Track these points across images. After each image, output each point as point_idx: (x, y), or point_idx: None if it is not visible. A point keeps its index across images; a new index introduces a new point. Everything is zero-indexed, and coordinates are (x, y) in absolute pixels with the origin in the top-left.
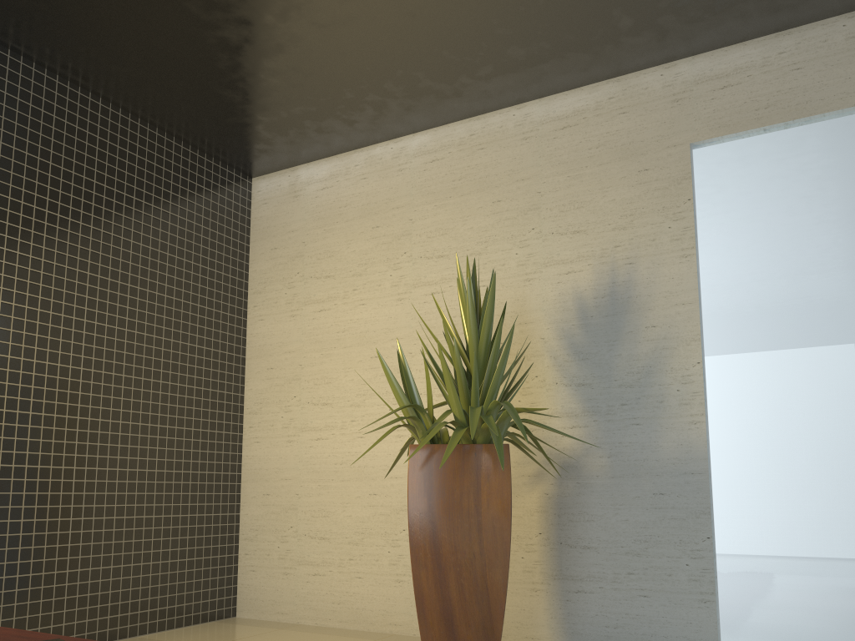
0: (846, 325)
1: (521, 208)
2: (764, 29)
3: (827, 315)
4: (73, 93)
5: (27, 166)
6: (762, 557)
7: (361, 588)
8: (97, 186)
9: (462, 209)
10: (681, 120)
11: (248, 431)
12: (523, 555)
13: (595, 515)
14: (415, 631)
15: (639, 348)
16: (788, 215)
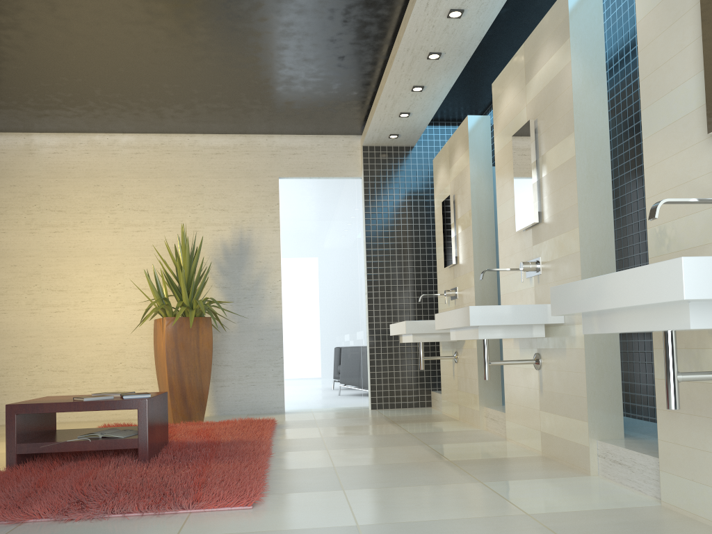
0: (337, 268)
1: (192, 192)
2: (312, 133)
3: (331, 263)
4: None
5: None
6: (303, 364)
7: None
8: None
9: (156, 186)
10: (275, 165)
11: None
12: None
13: (231, 350)
14: (129, 416)
15: (253, 271)
16: (318, 218)
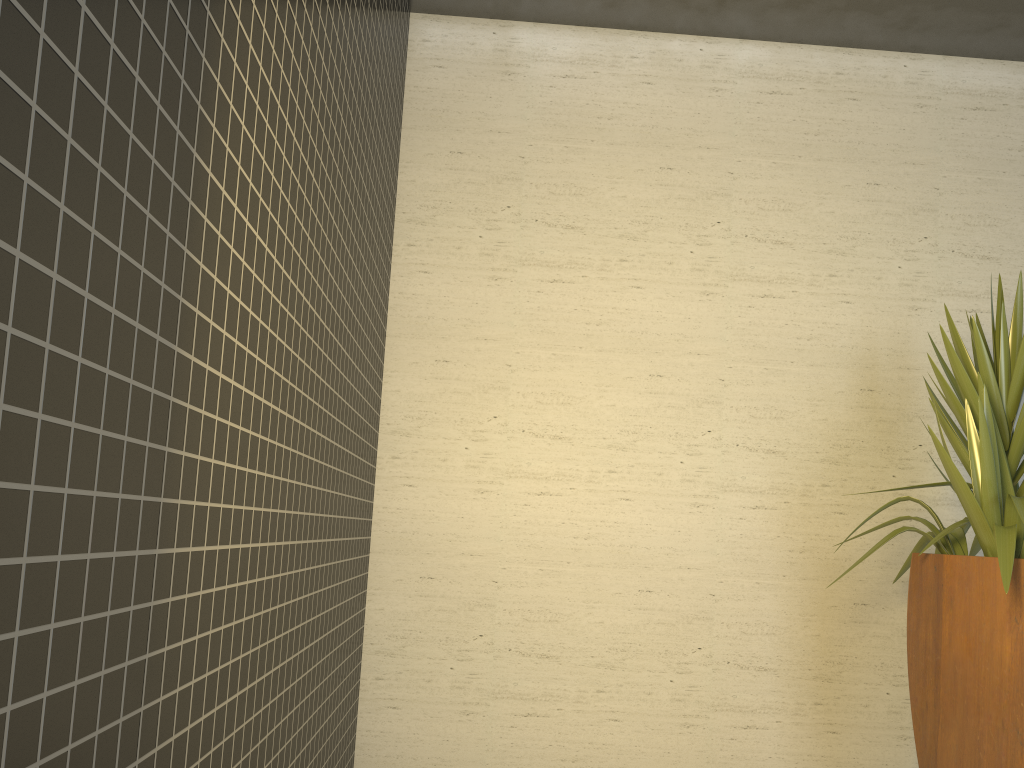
0: None
1: (909, 203)
2: None
3: None
4: None
5: None
6: None
7: (617, 737)
8: None
9: (817, 181)
10: None
11: (389, 465)
12: (888, 690)
13: None
14: None
15: None
16: None
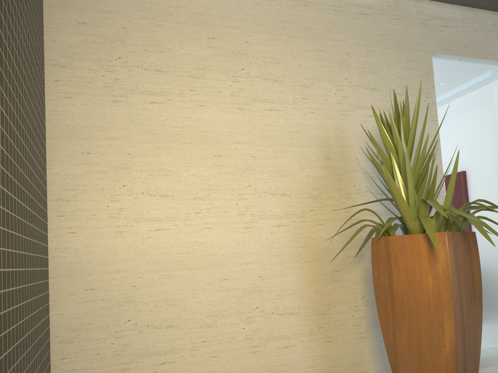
0: (496, 172)
1: (336, 61)
2: (466, 2)
3: (489, 166)
4: None
5: None
6: None
7: (217, 366)
8: None
9: (291, 48)
10: (427, 37)
11: (56, 221)
12: (352, 314)
13: None
14: None
15: None
16: (472, 109)
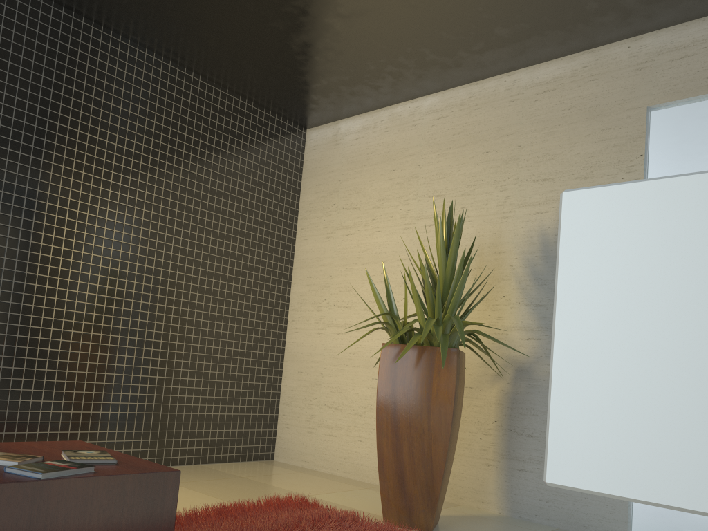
0: None
1: (504, 158)
2: None
3: None
4: (173, 70)
5: (138, 124)
6: None
7: (361, 449)
8: (187, 138)
9: (458, 158)
10: (641, 86)
11: (291, 324)
12: (481, 437)
13: (539, 411)
14: None
15: None
16: None
